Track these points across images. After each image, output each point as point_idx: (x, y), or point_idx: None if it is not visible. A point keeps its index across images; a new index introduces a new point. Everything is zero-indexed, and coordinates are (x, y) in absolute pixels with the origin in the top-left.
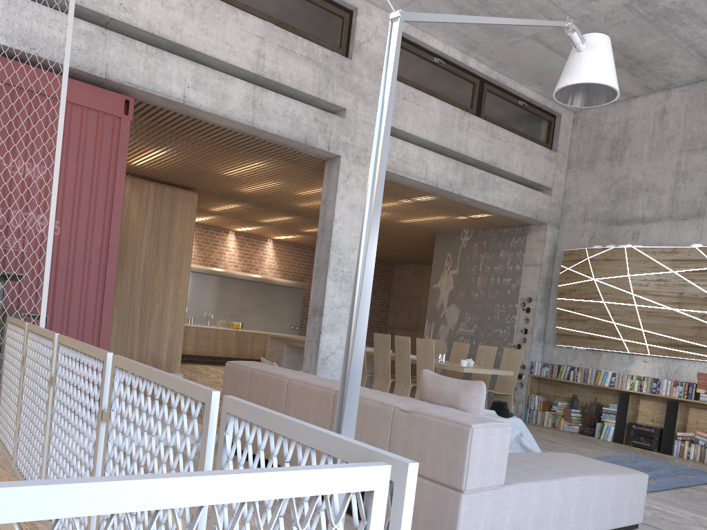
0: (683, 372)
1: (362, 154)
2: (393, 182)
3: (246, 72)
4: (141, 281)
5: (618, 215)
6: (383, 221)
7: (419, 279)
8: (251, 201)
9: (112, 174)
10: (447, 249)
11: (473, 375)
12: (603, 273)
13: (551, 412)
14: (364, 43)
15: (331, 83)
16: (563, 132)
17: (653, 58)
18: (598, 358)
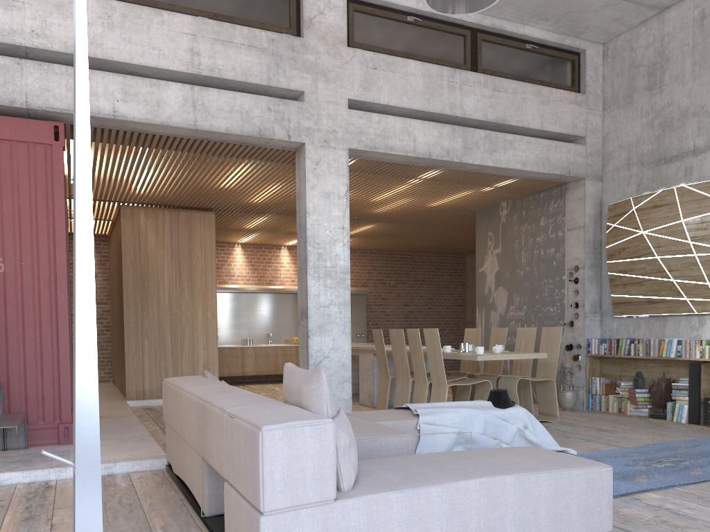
0: None
1: (331, 137)
2: (383, 162)
3: (182, 73)
4: (167, 308)
5: (666, 152)
6: (412, 209)
7: None
8: (272, 212)
9: (52, 203)
10: (488, 227)
11: (514, 362)
12: (653, 223)
13: (615, 395)
14: (315, 17)
15: (282, 67)
16: (590, 70)
17: None
18: (663, 325)
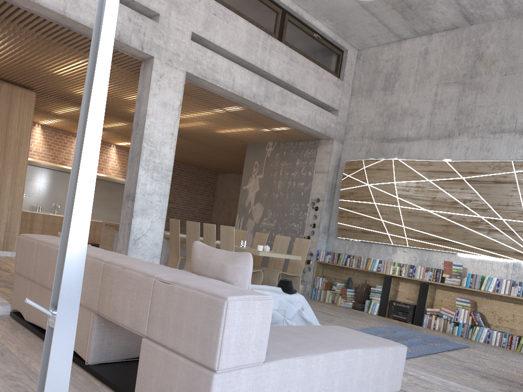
0: (432, 260)
1: (175, 59)
2: (205, 90)
3: None
4: None
5: (389, 134)
6: (203, 131)
7: (237, 186)
8: None
9: None
10: (255, 158)
11: (270, 259)
12: (375, 180)
13: (331, 291)
14: None
15: None
16: (348, 65)
17: (421, 2)
18: (369, 248)
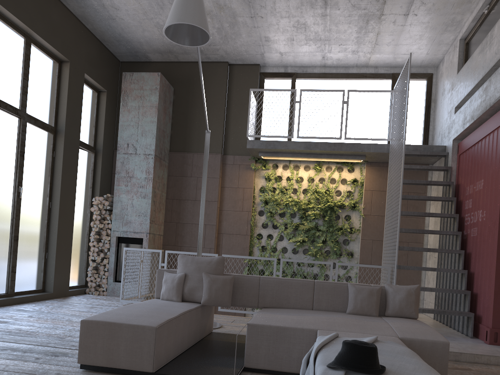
0: None
1: None
2: None
3: None
4: None
5: None
6: None
7: None
8: None
9: None
10: None
11: None
12: None
13: None
14: None
15: None
16: None
17: None
18: None
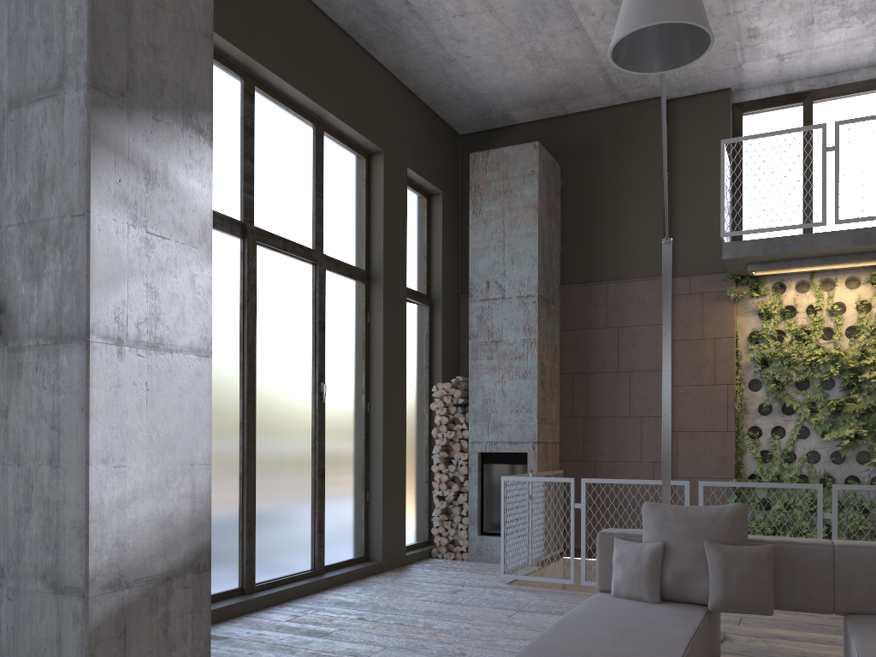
0: None
1: None
2: None
3: None
4: None
5: None
6: None
7: None
8: None
9: None
10: None
11: None
12: None
13: None
14: None
15: None
16: None
17: None
18: None
